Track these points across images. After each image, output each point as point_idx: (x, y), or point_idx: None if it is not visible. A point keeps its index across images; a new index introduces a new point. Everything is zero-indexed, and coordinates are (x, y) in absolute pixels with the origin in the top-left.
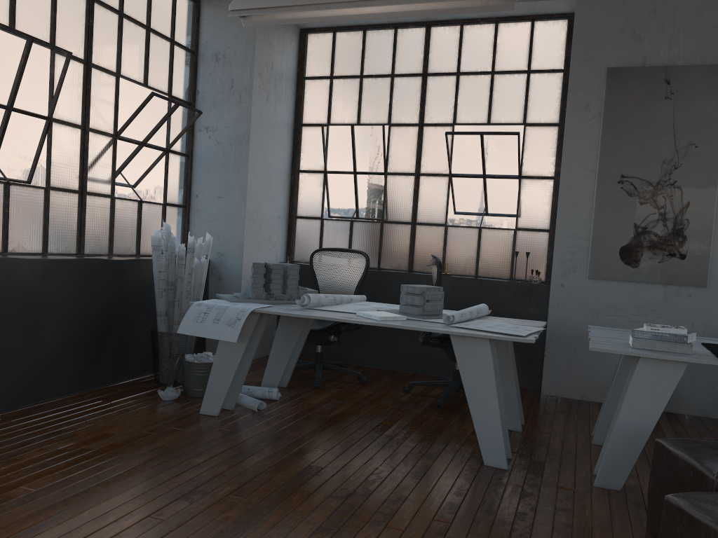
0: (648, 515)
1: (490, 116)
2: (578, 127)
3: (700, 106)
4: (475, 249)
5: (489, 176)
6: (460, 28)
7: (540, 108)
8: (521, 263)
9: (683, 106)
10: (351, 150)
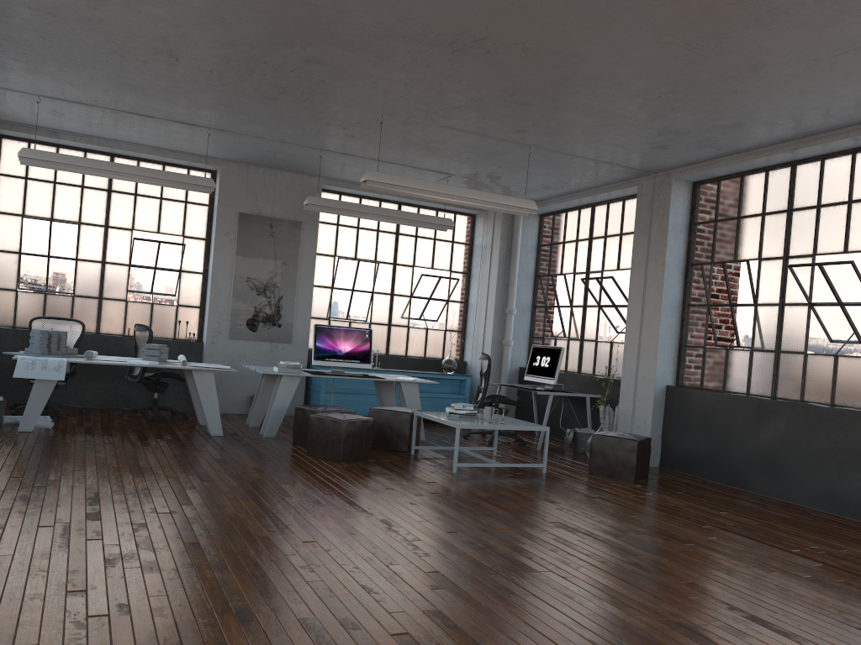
0: (293, 437)
1: (160, 228)
2: (222, 246)
3: (288, 243)
4: (149, 318)
5: (159, 268)
6: (137, 163)
7: (194, 227)
8: (181, 328)
9: (280, 241)
10: (48, 239)
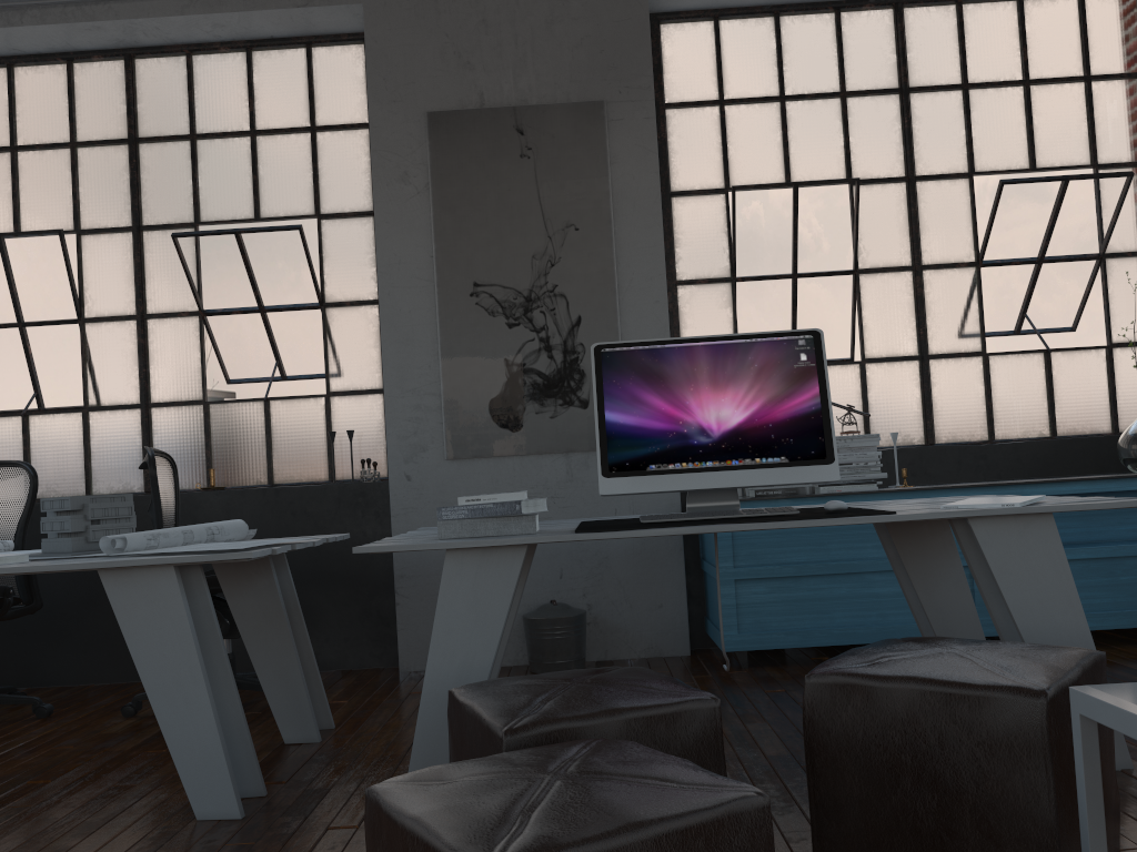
0: None
1: (258, 206)
2: (396, 211)
3: (573, 167)
4: (264, 438)
5: (269, 308)
6: (186, 59)
7: (341, 188)
8: (345, 452)
9: (549, 168)
10: (7, 283)
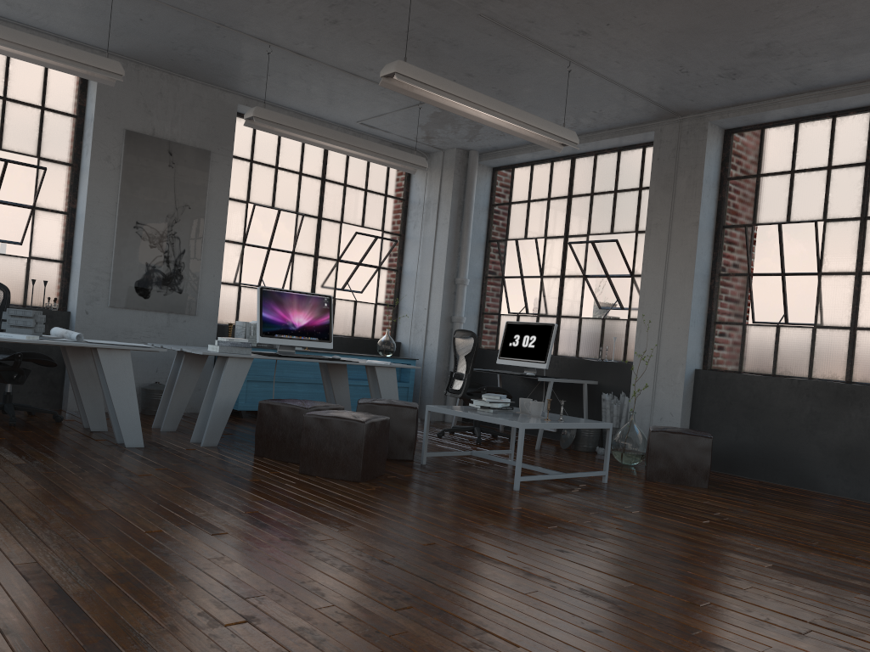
0: (256, 447)
1: (2, 142)
2: (101, 175)
3: (193, 178)
4: None
5: (1, 201)
6: None
7: (55, 146)
8: (35, 291)
9: (182, 175)
10: None
